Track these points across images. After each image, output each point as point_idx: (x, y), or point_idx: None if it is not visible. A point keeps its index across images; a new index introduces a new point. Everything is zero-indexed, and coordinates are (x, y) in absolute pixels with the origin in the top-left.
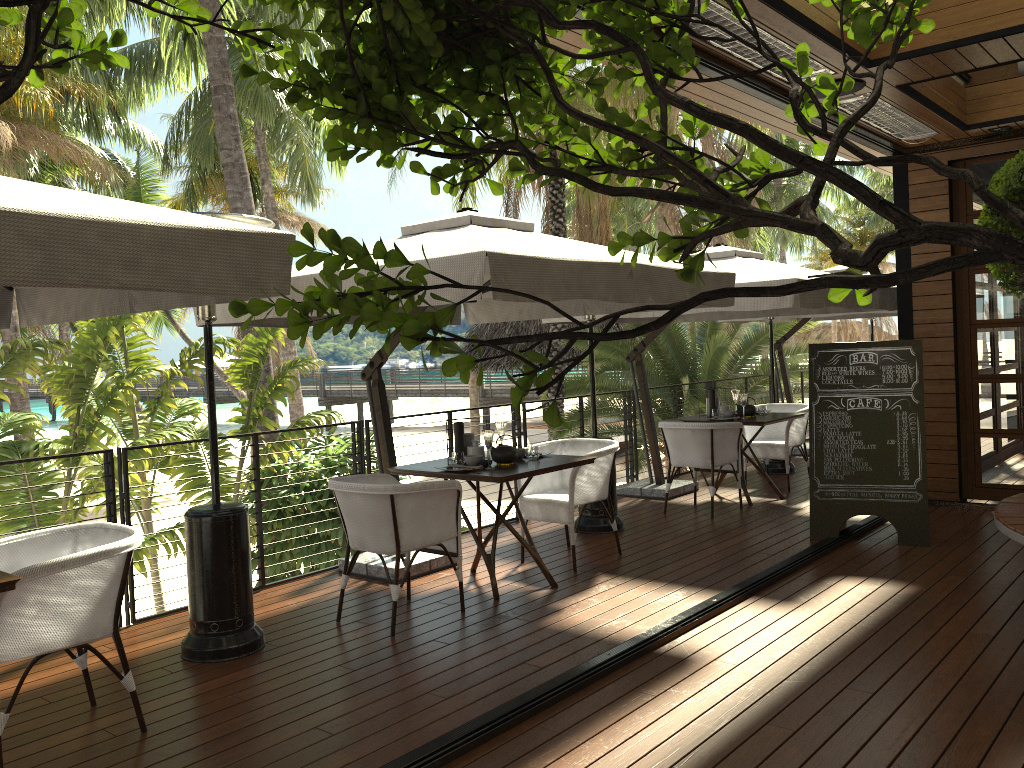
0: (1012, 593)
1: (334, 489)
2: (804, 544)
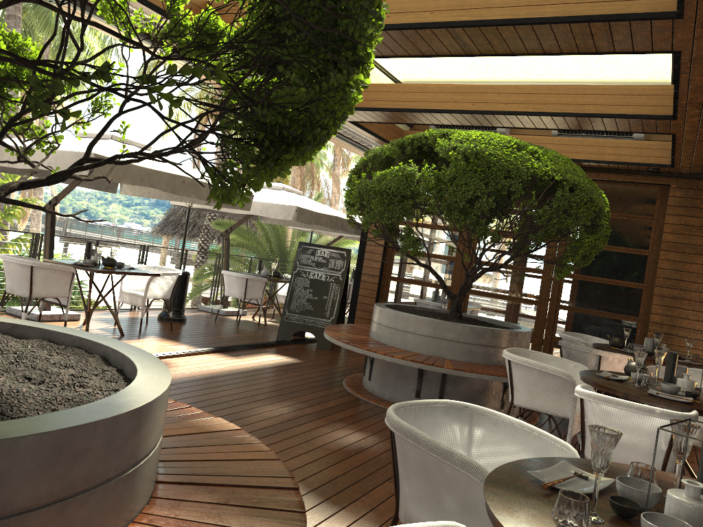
0: (340, 369)
1: (2, 259)
2: (271, 341)
